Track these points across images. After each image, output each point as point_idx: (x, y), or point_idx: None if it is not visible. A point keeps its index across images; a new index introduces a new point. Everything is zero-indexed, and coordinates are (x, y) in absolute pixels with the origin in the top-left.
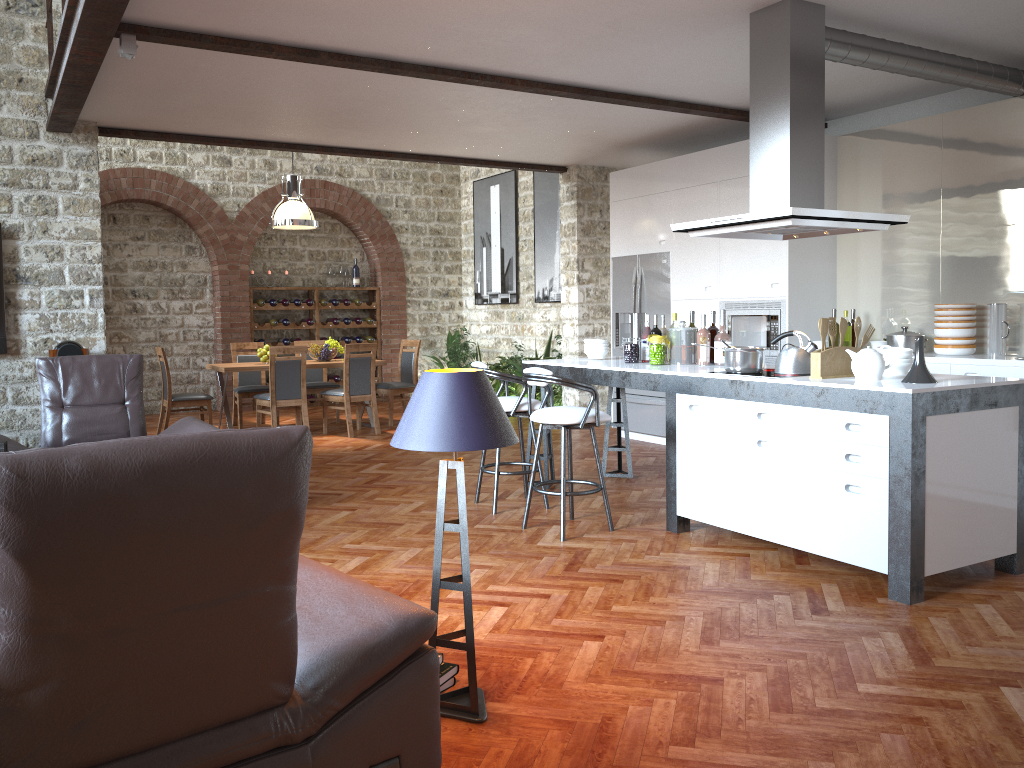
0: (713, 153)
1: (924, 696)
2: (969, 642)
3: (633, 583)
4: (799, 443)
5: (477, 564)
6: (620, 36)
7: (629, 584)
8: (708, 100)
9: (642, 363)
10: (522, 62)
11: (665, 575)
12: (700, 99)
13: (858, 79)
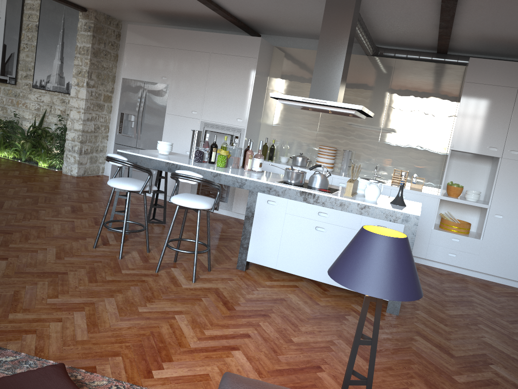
0: (209, 35)
1: (480, 379)
2: (445, 337)
3: (276, 316)
4: (344, 231)
5: (170, 310)
6: None
7: (275, 317)
8: (229, 7)
9: (206, 163)
10: None
11: (282, 307)
12: (227, 6)
13: (309, 24)
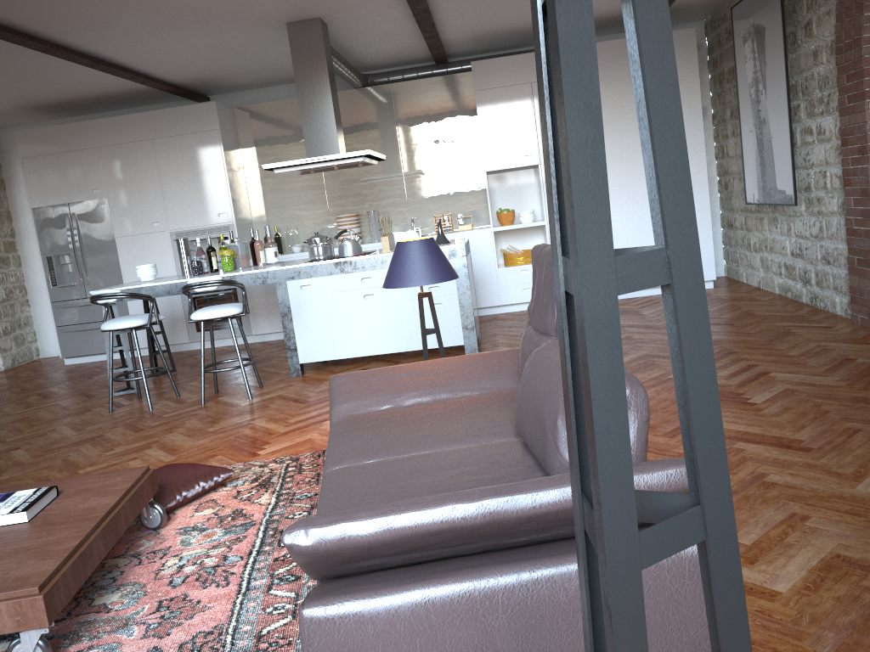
0: (142, 116)
1: None
2: None
3: None
4: (396, 289)
5: (242, 421)
6: (191, 24)
7: None
8: (163, 75)
9: (209, 273)
10: (87, 32)
11: None
12: (159, 74)
13: (272, 69)
